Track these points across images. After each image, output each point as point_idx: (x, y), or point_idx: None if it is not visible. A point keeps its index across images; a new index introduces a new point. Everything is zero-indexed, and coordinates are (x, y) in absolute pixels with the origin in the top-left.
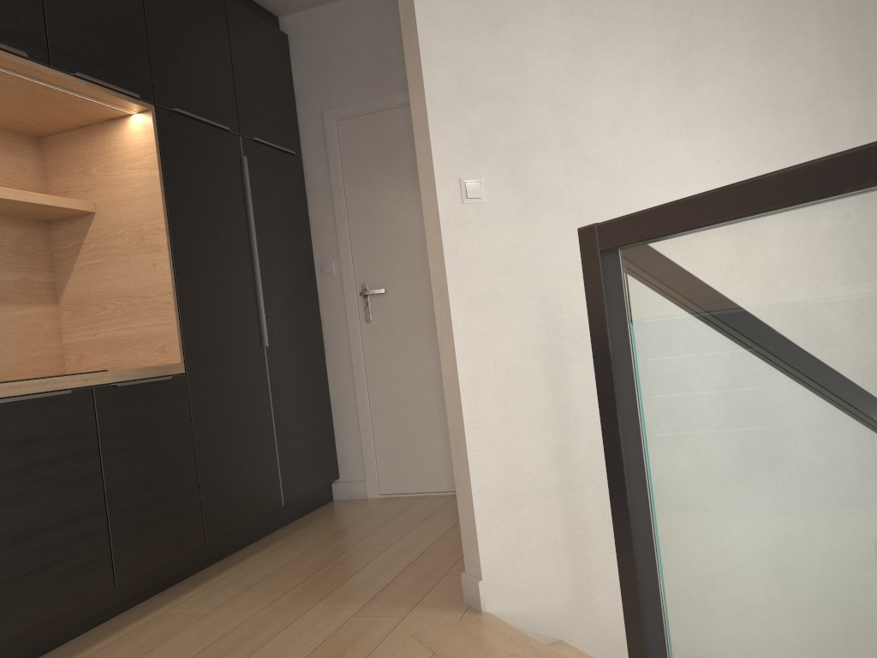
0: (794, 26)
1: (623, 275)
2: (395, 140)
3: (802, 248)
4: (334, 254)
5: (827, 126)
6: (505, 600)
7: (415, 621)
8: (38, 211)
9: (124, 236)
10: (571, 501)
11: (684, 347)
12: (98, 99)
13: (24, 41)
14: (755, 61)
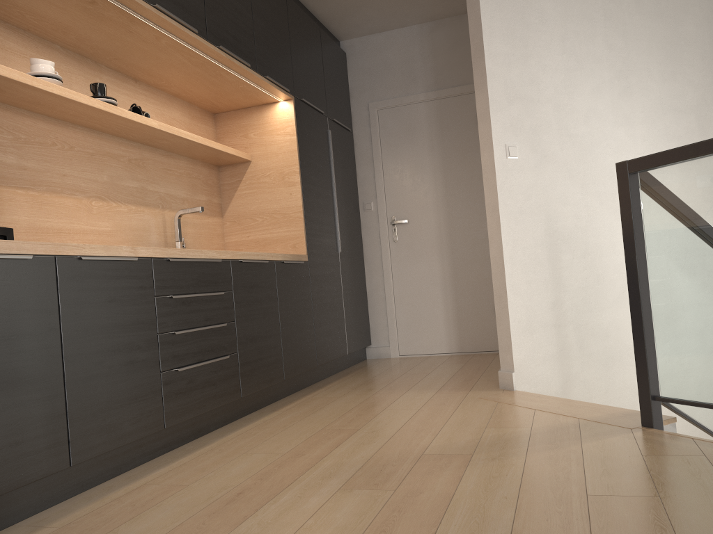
0: (686, 62)
1: (640, 184)
2: (417, 124)
3: None
4: (373, 196)
5: (704, 123)
6: (526, 385)
7: (476, 394)
8: (223, 158)
9: (271, 176)
10: (560, 333)
11: (673, 213)
12: (268, 92)
13: (248, 57)
14: (664, 82)
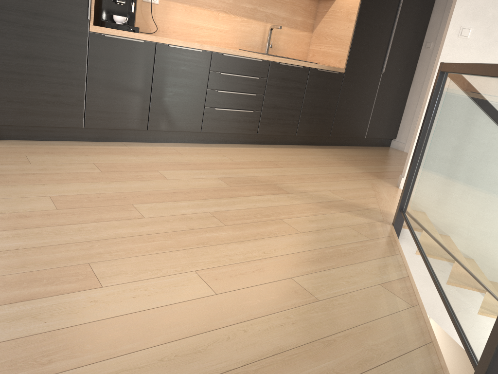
0: None
1: (442, 81)
2: None
3: (460, 86)
4: (434, 38)
5: None
6: None
7: (376, 181)
8: None
9: (342, 12)
10: None
11: (441, 106)
12: None
13: None
14: None
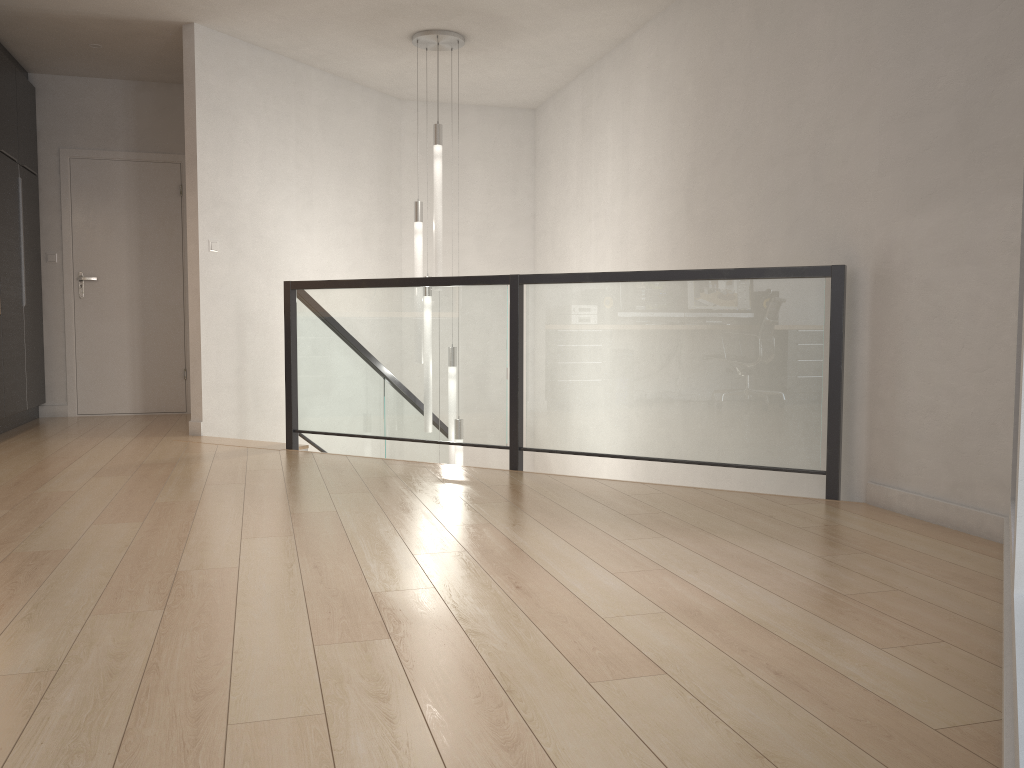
0: (358, 184)
1: (297, 297)
2: (115, 182)
3: (343, 298)
4: (58, 248)
5: (368, 235)
6: (211, 432)
7: (170, 438)
8: None
9: None
10: (241, 393)
11: (313, 319)
12: None
13: None
14: (339, 199)
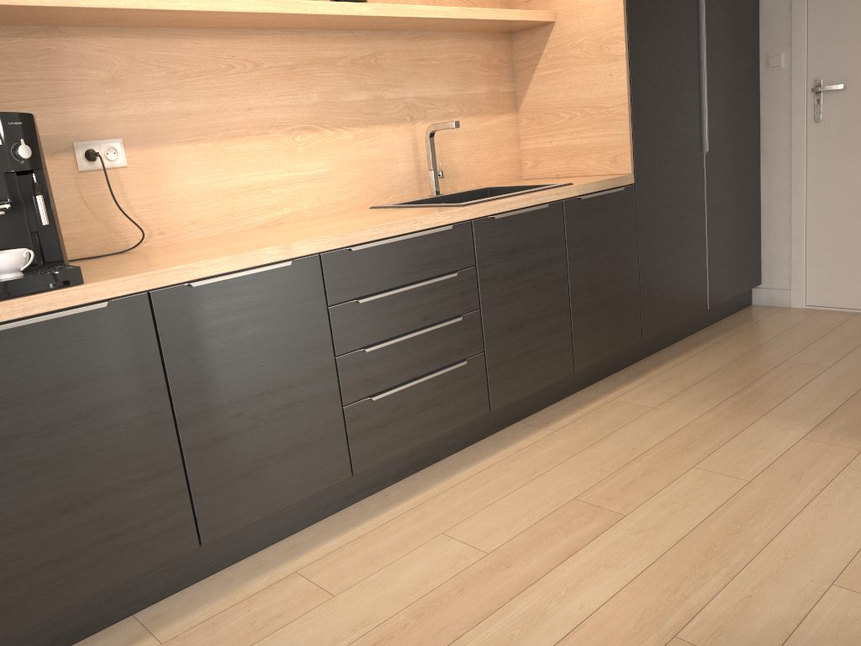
0: None
1: None
2: None
3: None
4: (784, 43)
5: None
6: None
7: None
8: (507, 25)
9: (582, 45)
10: None
11: None
12: None
13: None
14: None
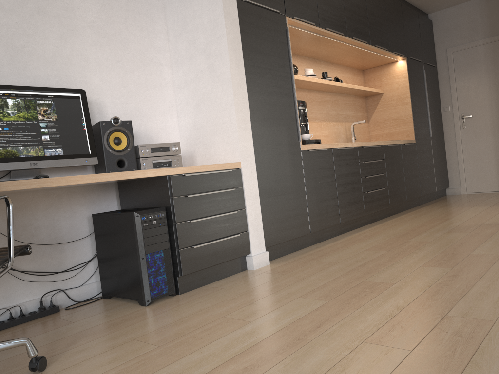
0: None
1: None
2: (478, 58)
3: None
4: (449, 103)
5: None
6: None
7: None
8: (369, 93)
9: (394, 100)
10: None
11: None
12: (394, 58)
13: (386, 45)
14: None
